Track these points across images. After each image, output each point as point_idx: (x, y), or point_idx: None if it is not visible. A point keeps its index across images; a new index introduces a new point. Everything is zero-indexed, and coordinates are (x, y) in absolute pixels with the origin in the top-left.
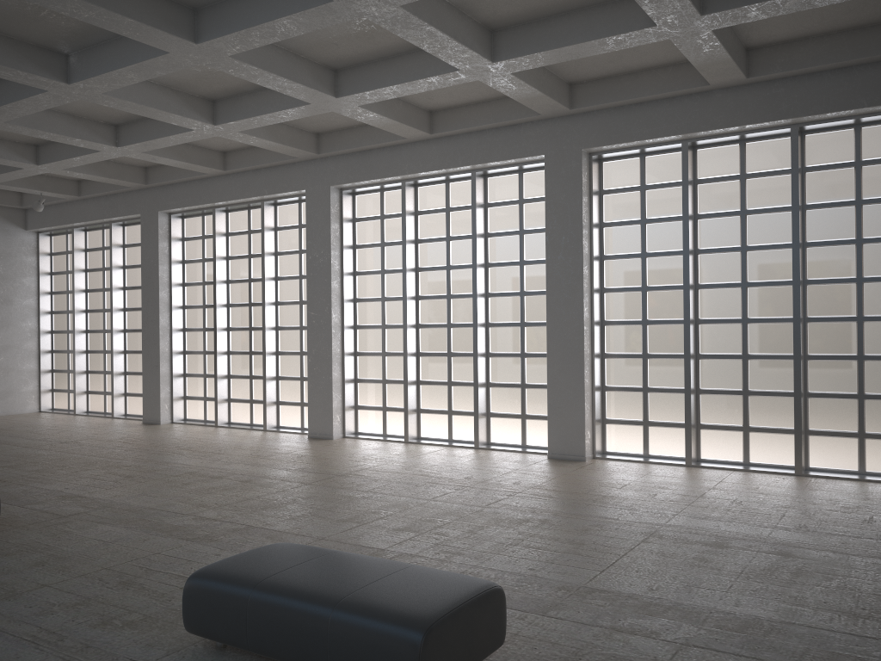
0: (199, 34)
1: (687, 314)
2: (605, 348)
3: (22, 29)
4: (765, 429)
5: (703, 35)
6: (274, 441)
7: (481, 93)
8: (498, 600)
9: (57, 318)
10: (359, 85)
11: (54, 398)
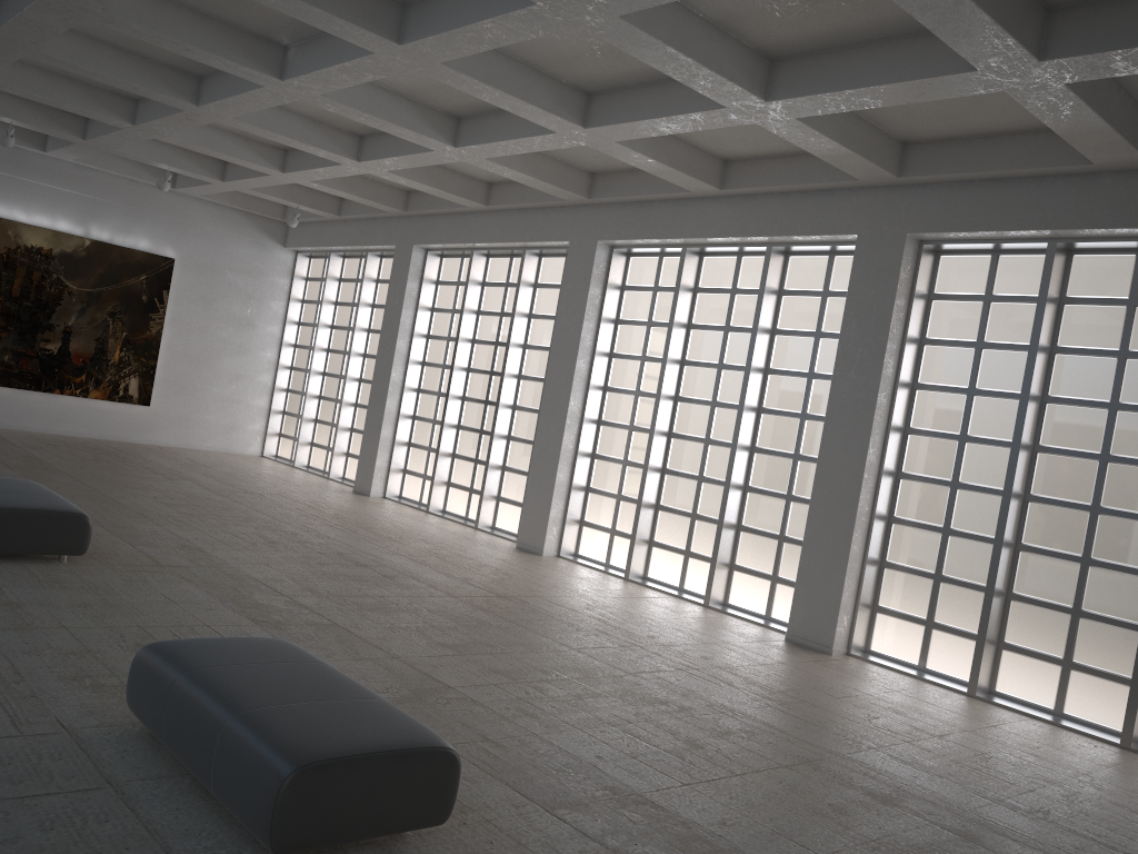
0: (403, 34)
1: (1010, 484)
2: (895, 509)
3: (233, 13)
4: (1094, 671)
5: (1053, 90)
6: (472, 543)
7: (785, 143)
8: (442, 765)
9: (299, 352)
10: (611, 115)
11: (280, 444)
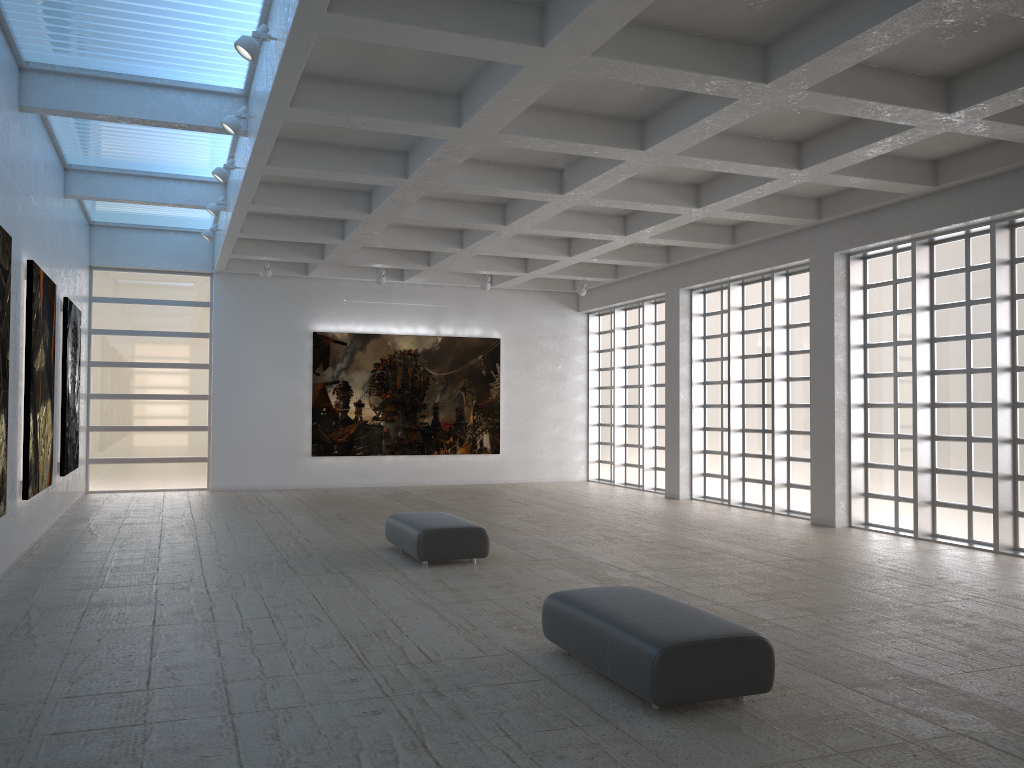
0: (644, 142)
1: None
2: None
3: (523, 158)
4: None
5: None
6: (771, 524)
7: None
8: (760, 649)
9: (602, 393)
10: (820, 155)
11: (600, 469)
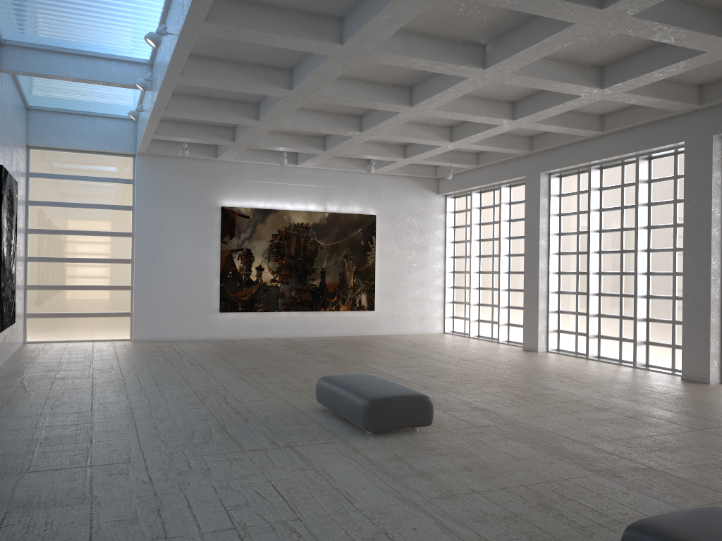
0: (604, 0)
1: None
2: None
3: (453, 29)
4: None
5: None
6: (647, 379)
7: None
8: None
9: (457, 261)
10: None
11: (454, 323)
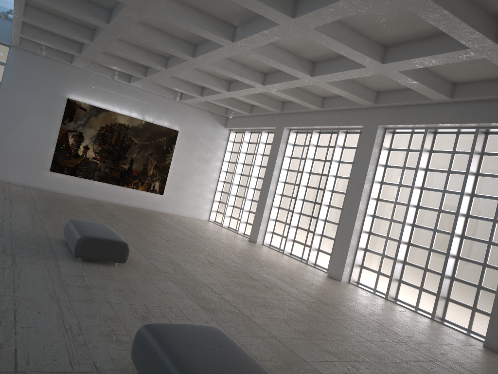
0: (295, 13)
1: None
2: None
3: (213, 9)
4: None
5: None
6: (305, 271)
7: (493, 72)
8: None
9: (228, 175)
10: (398, 56)
11: (216, 216)
